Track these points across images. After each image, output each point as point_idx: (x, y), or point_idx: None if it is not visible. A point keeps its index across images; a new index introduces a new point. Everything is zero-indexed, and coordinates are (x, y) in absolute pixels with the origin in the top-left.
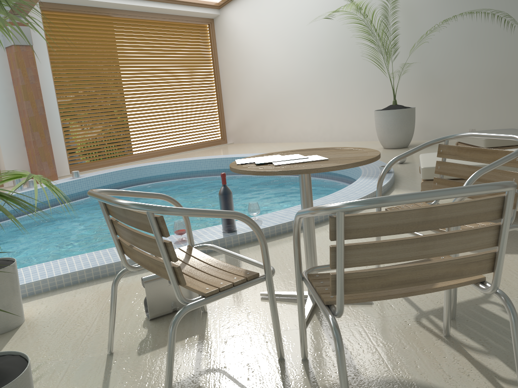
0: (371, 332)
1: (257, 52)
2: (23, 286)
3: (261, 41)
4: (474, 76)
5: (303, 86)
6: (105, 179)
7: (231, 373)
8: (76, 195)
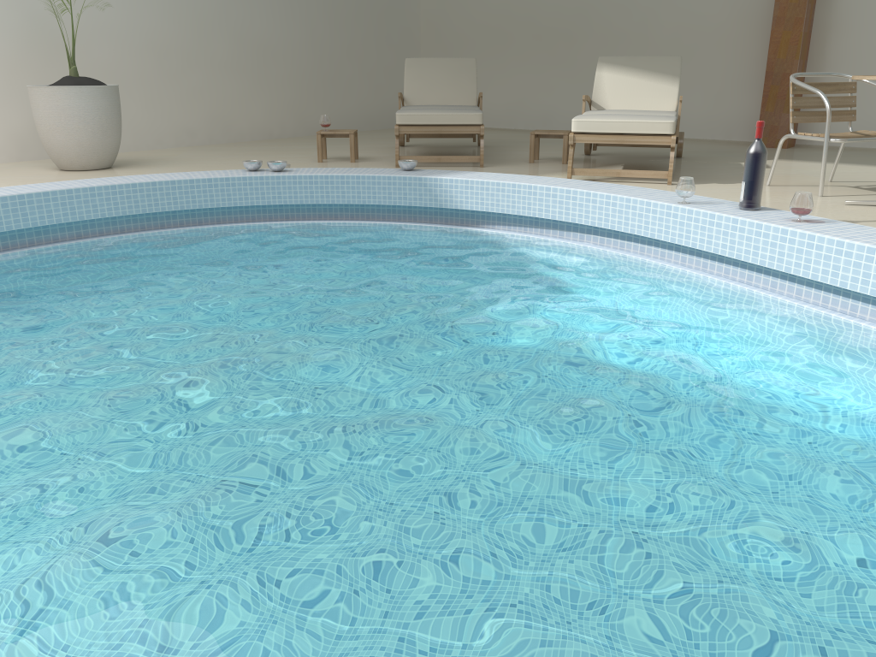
0: None
1: None
2: None
3: None
4: (123, 37)
5: None
6: None
7: None
8: None
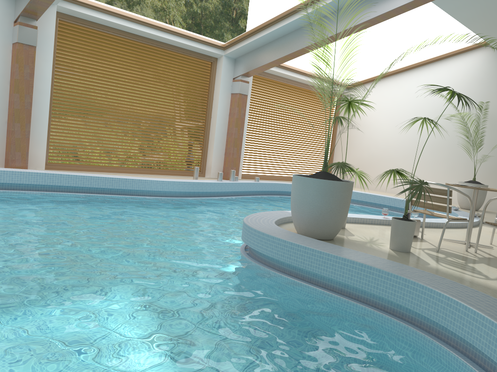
0: (496, 253)
1: (371, 124)
2: None
3: (376, 117)
4: None
5: (402, 154)
6: (271, 186)
7: (450, 250)
8: (254, 192)
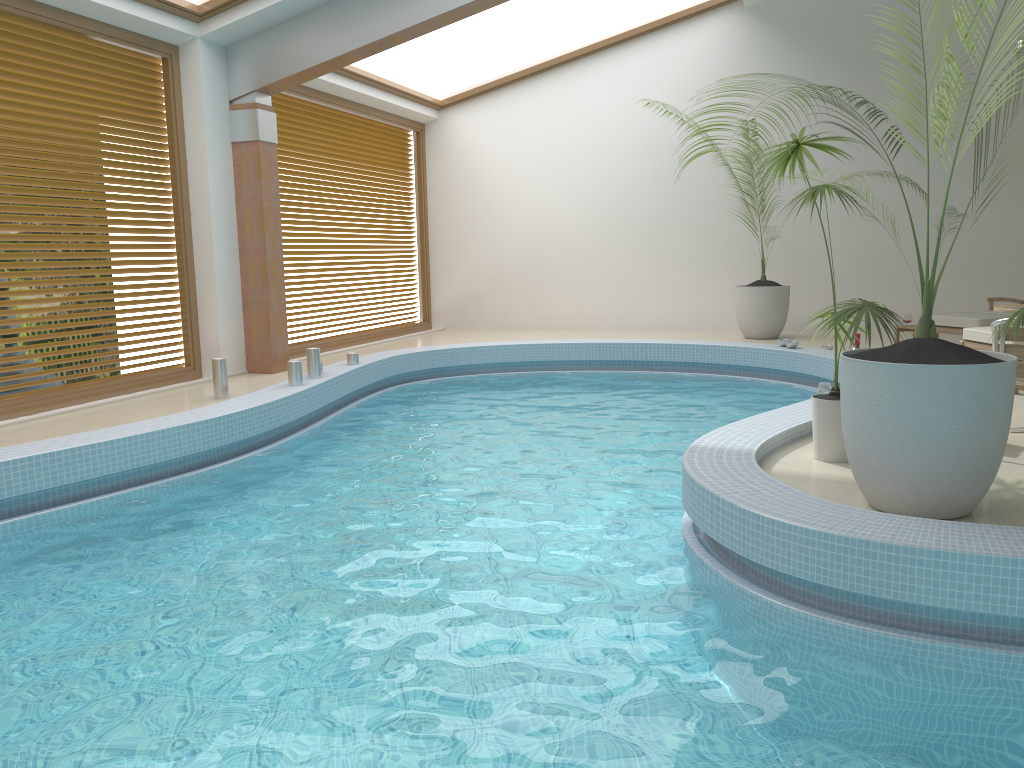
0: None
1: (508, 186)
2: (781, 434)
3: (517, 170)
4: (847, 250)
5: (589, 244)
6: (382, 369)
7: None
8: (354, 392)
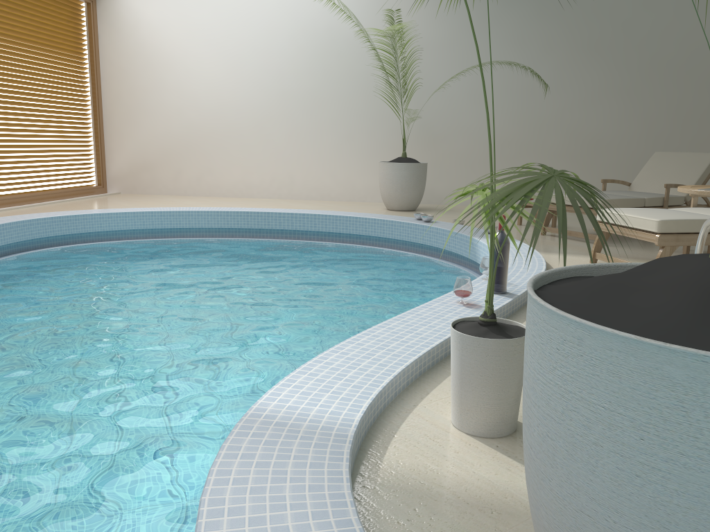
0: None
1: (177, 61)
2: (404, 372)
3: (185, 46)
4: (477, 134)
5: (252, 119)
6: None
7: None
8: None
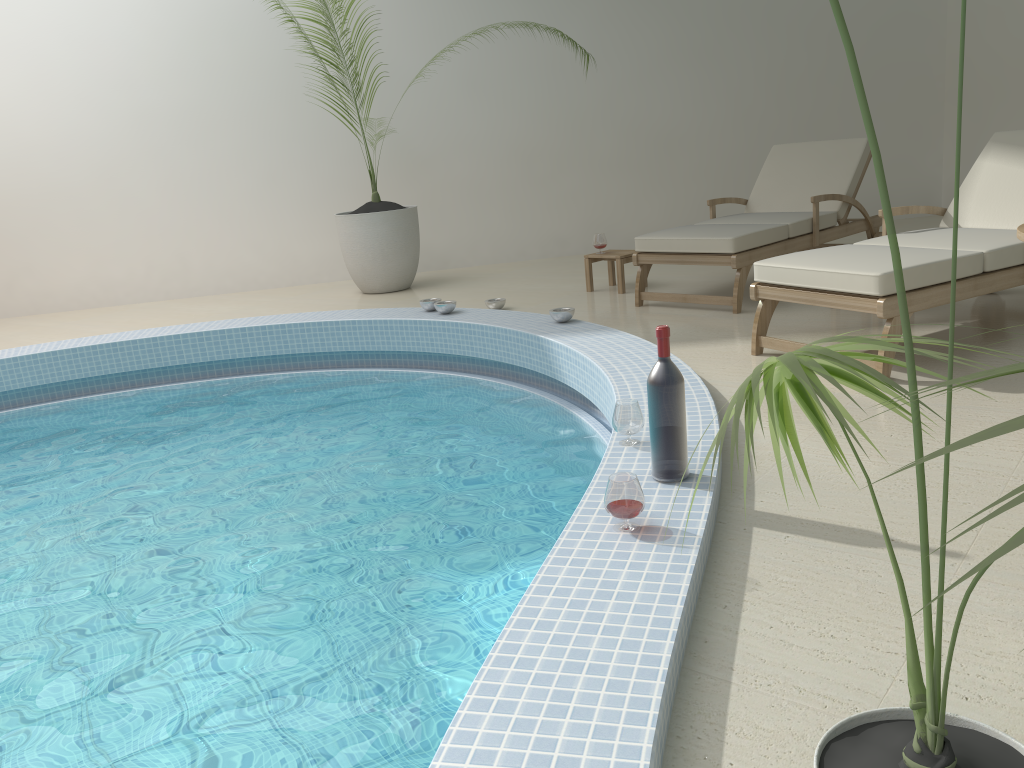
0: None
1: None
2: None
3: None
4: (484, 147)
5: (90, 167)
6: None
7: None
8: None
